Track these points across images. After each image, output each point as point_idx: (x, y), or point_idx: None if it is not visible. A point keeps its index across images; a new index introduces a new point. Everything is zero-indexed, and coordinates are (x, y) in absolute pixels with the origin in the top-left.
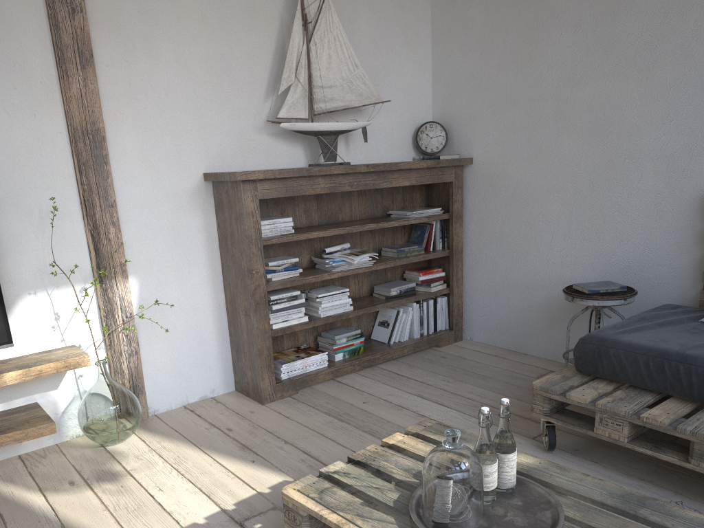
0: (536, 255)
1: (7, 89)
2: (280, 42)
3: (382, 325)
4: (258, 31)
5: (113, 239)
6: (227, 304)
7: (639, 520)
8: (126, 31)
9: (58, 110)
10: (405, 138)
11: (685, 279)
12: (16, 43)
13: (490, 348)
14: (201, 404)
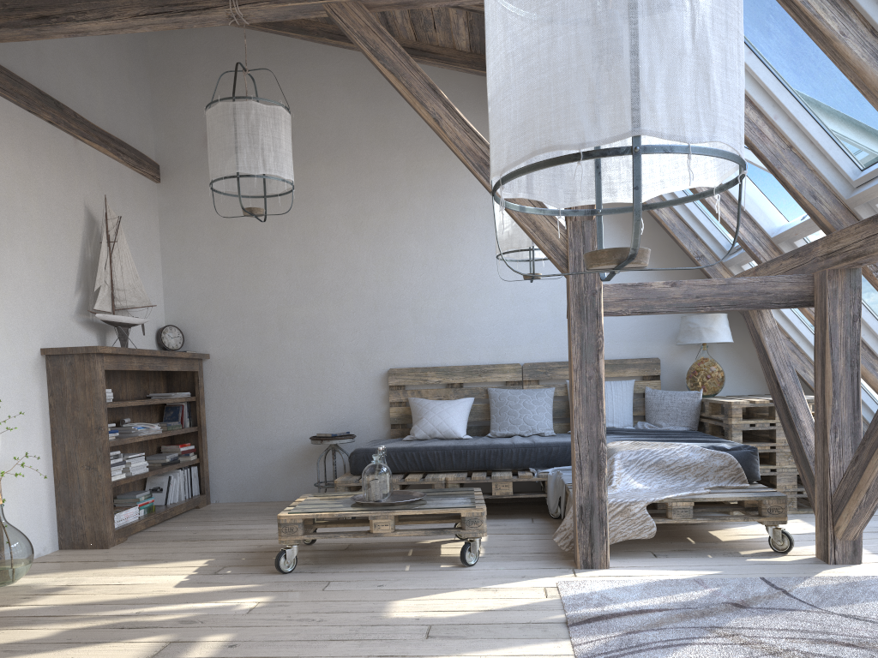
0: (273, 423)
1: None
2: (83, 251)
3: (154, 491)
4: (71, 241)
5: None
6: (56, 465)
7: (447, 491)
8: None
9: None
10: (151, 336)
11: (379, 425)
12: None
13: (241, 503)
14: (44, 558)
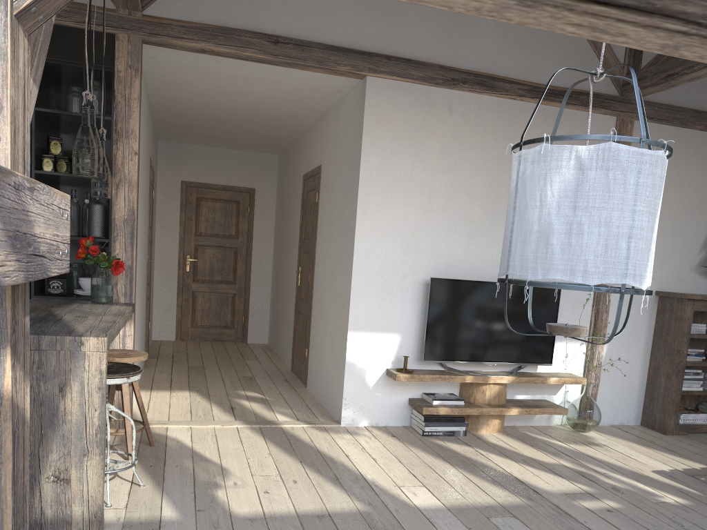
0: None
1: None
2: None
3: None
4: (704, 214)
5: (603, 320)
6: (649, 369)
7: None
8: None
9: None
10: None
11: None
12: None
13: None
14: (622, 426)
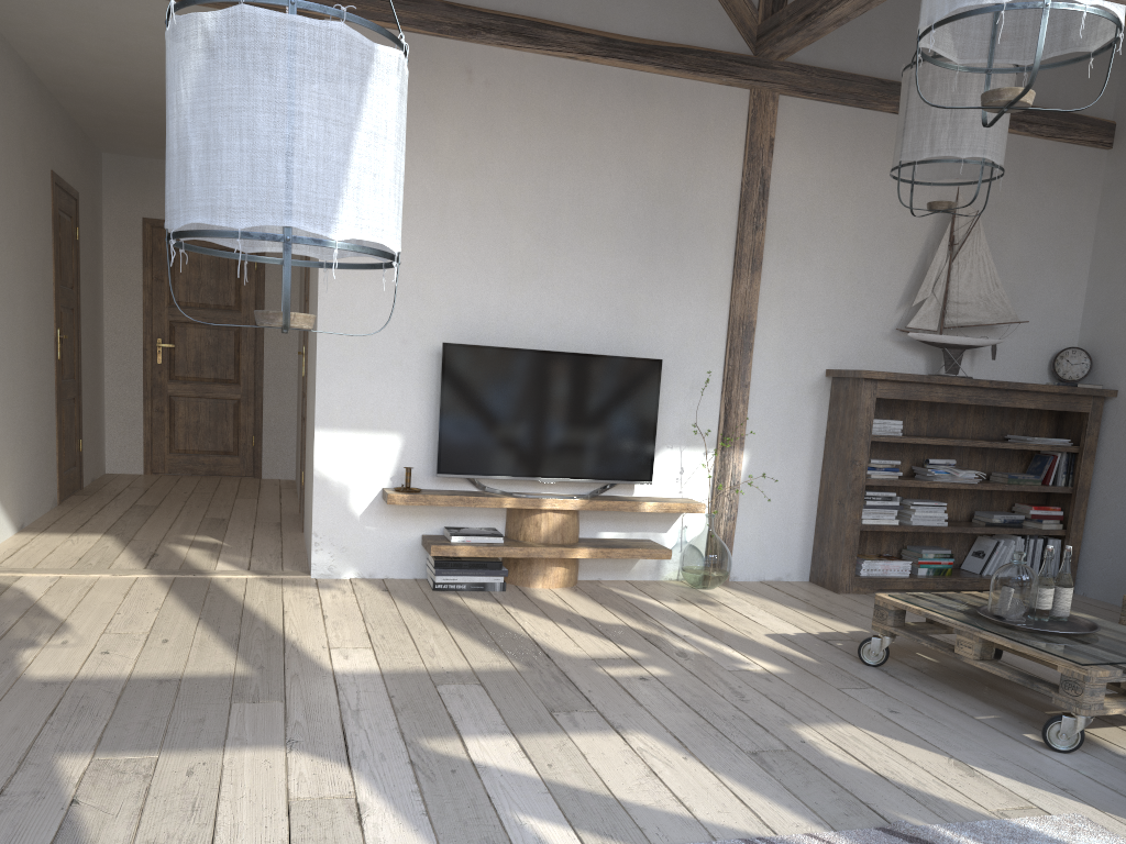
0: None
1: (695, 285)
2: (922, 258)
3: (976, 555)
4: (903, 248)
5: (740, 414)
6: (820, 494)
7: None
8: (791, 244)
9: (725, 304)
10: (1040, 361)
11: None
12: (709, 251)
13: (1105, 604)
14: (776, 583)
